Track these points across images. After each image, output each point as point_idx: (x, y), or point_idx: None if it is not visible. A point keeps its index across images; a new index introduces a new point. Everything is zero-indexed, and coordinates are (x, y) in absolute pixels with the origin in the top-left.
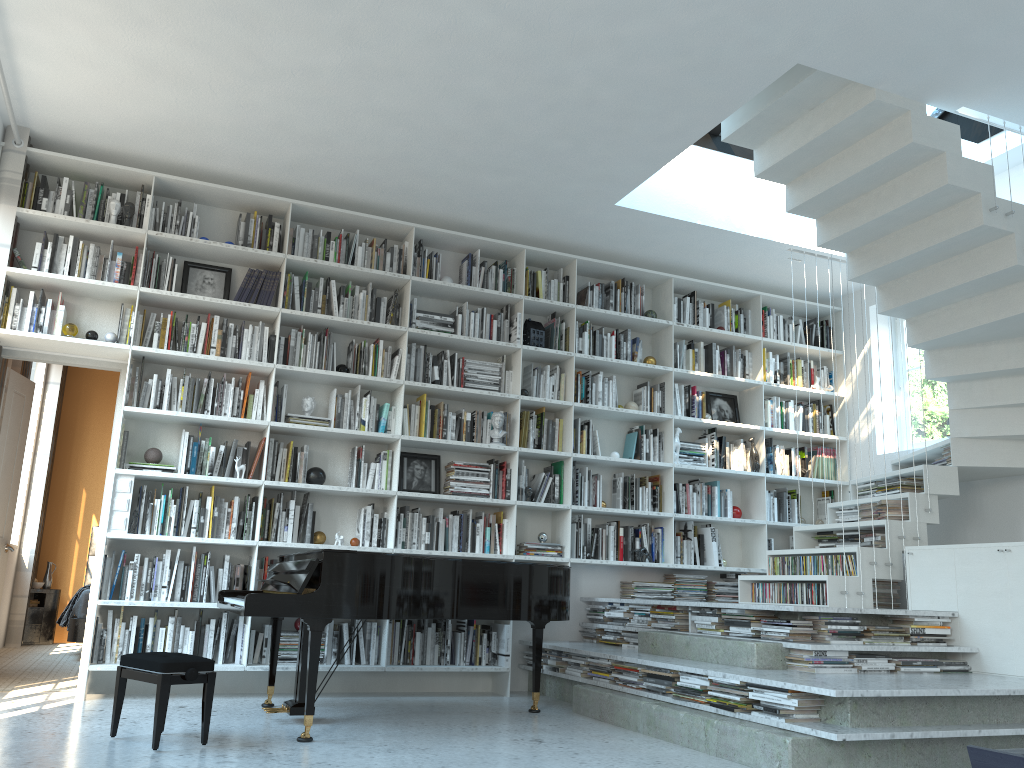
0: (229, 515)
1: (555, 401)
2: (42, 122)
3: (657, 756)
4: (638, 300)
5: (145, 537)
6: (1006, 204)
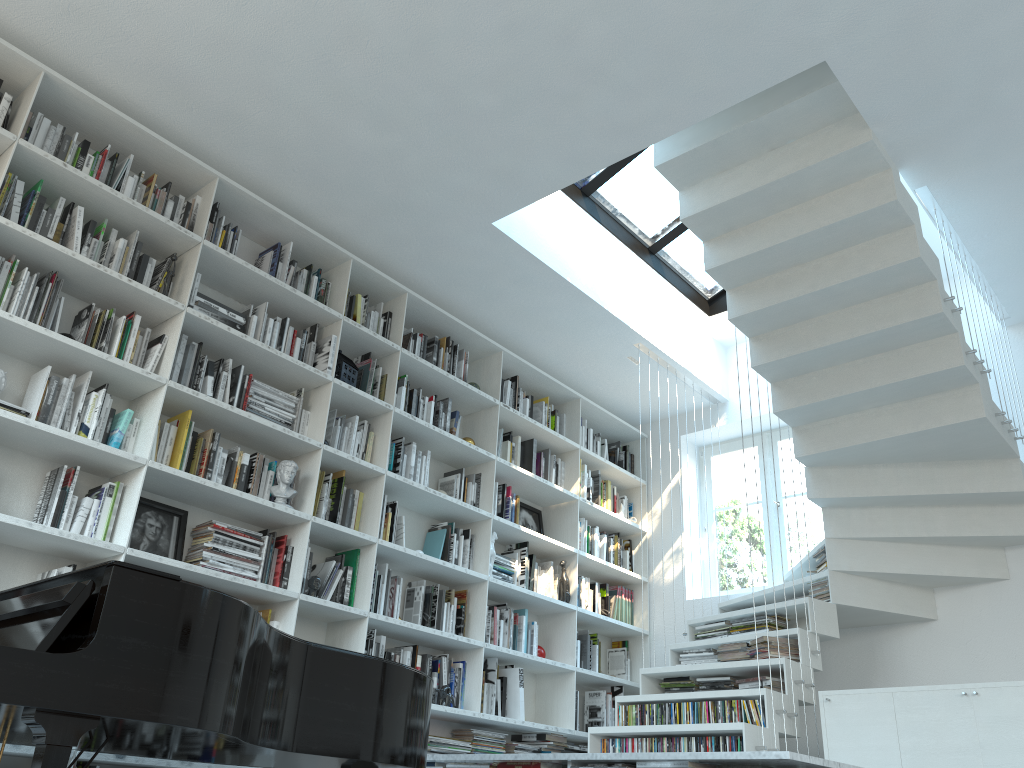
0: None
1: (365, 463)
2: None
3: None
4: (462, 367)
5: None
6: (950, 301)
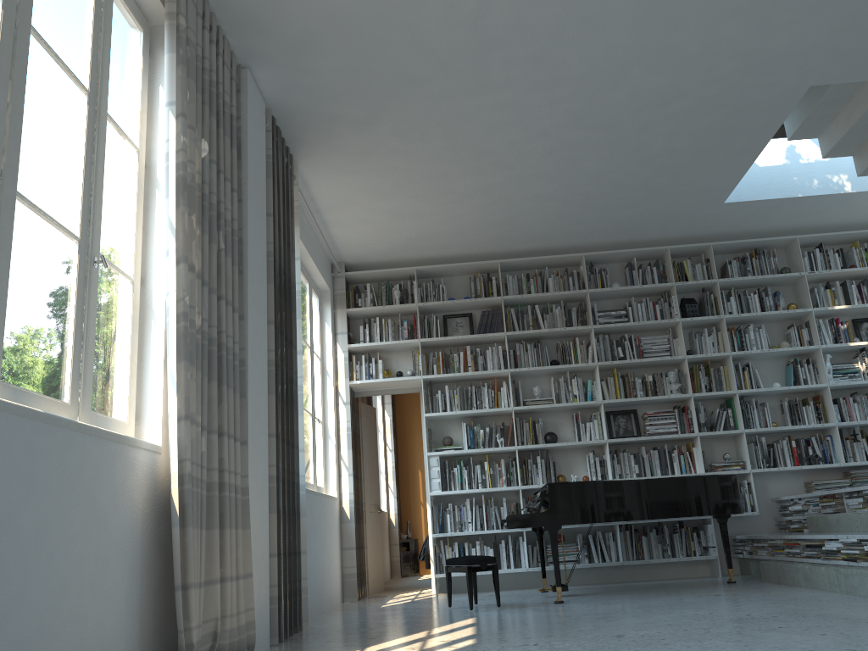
0: (500, 472)
1: (715, 354)
2: (349, 256)
3: (798, 597)
4: (771, 262)
5: (452, 492)
6: None
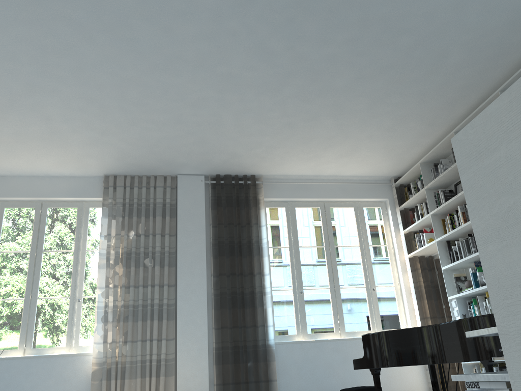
0: None
1: None
2: (388, 174)
3: None
4: None
5: None
6: None
